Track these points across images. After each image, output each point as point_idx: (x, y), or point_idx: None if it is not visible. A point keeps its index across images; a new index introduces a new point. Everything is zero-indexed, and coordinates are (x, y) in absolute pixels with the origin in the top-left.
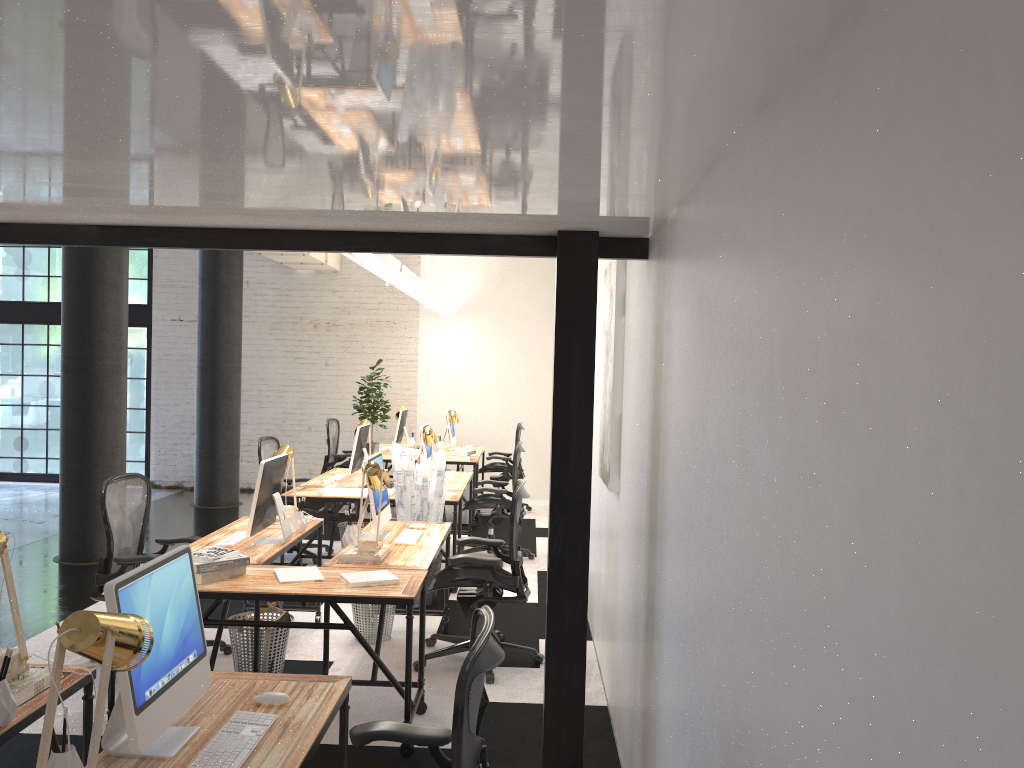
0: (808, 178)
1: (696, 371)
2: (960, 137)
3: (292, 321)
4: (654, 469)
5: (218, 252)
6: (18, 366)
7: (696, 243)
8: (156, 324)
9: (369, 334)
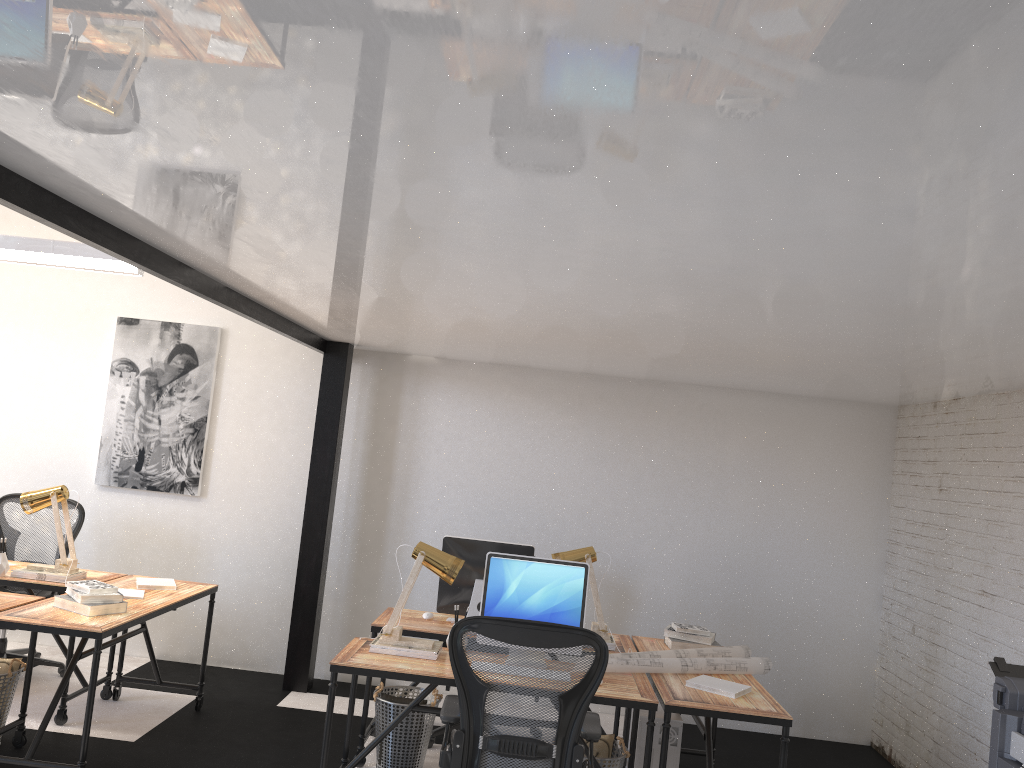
0: (630, 408)
1: (489, 439)
2: (707, 426)
3: None
4: (376, 479)
5: None
6: None
7: (486, 387)
8: None
9: None
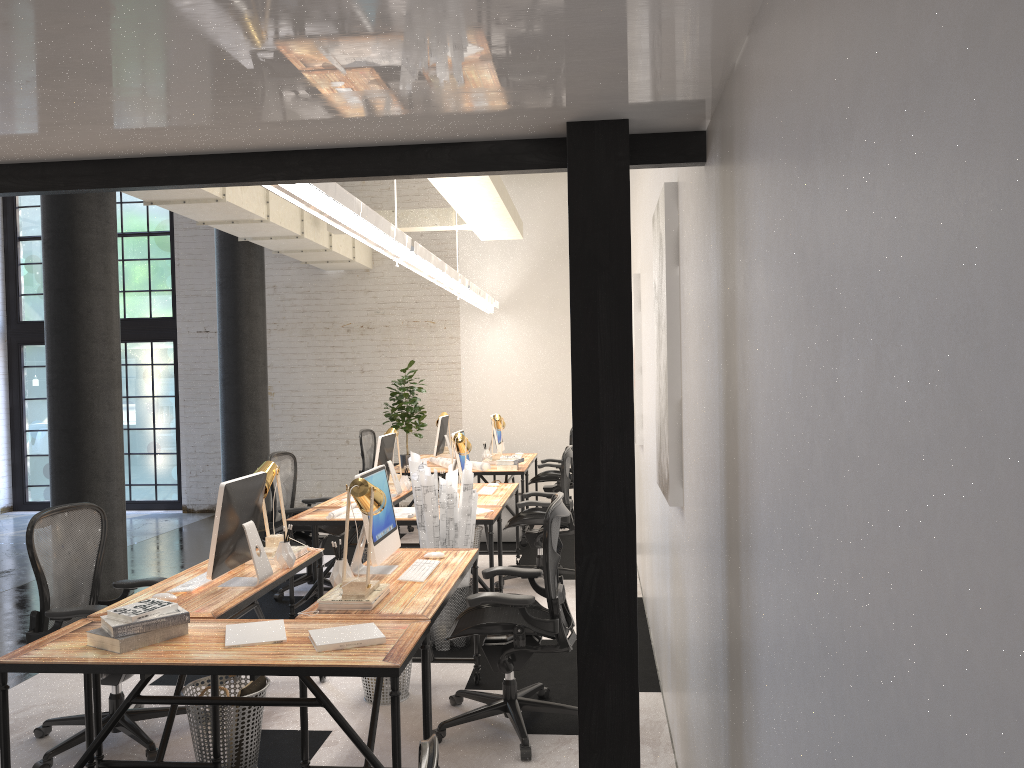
0: None
1: (805, 288)
2: None
3: (323, 326)
4: (731, 476)
5: (236, 254)
6: (44, 389)
7: (791, 52)
8: (181, 337)
9: (406, 336)
